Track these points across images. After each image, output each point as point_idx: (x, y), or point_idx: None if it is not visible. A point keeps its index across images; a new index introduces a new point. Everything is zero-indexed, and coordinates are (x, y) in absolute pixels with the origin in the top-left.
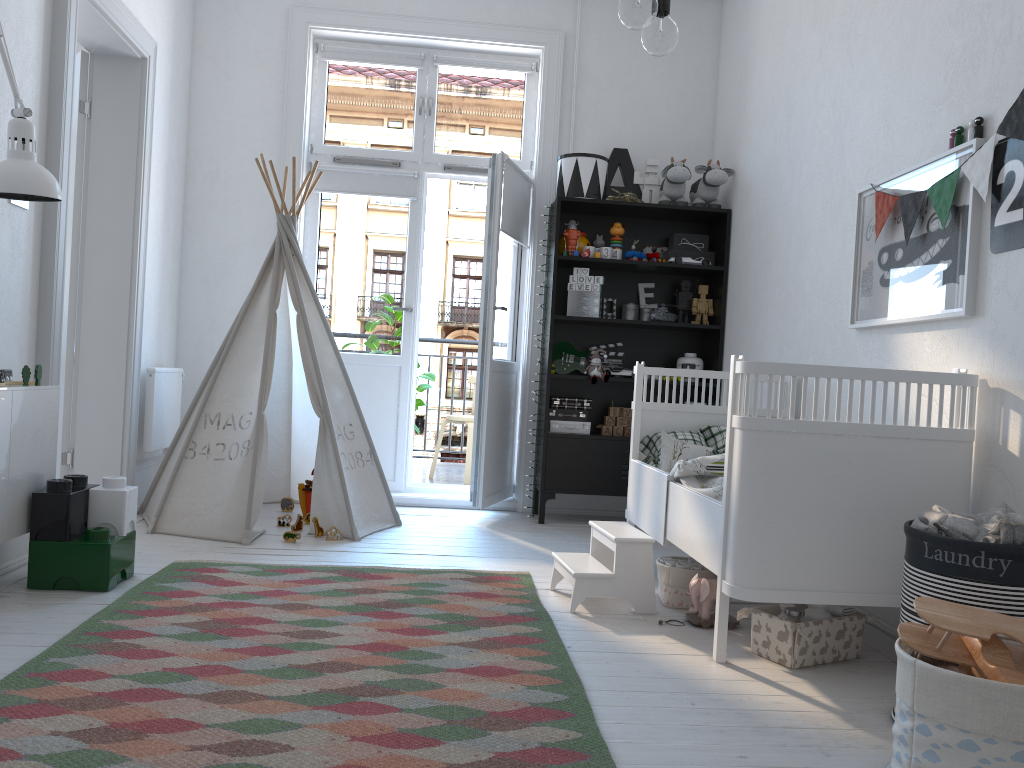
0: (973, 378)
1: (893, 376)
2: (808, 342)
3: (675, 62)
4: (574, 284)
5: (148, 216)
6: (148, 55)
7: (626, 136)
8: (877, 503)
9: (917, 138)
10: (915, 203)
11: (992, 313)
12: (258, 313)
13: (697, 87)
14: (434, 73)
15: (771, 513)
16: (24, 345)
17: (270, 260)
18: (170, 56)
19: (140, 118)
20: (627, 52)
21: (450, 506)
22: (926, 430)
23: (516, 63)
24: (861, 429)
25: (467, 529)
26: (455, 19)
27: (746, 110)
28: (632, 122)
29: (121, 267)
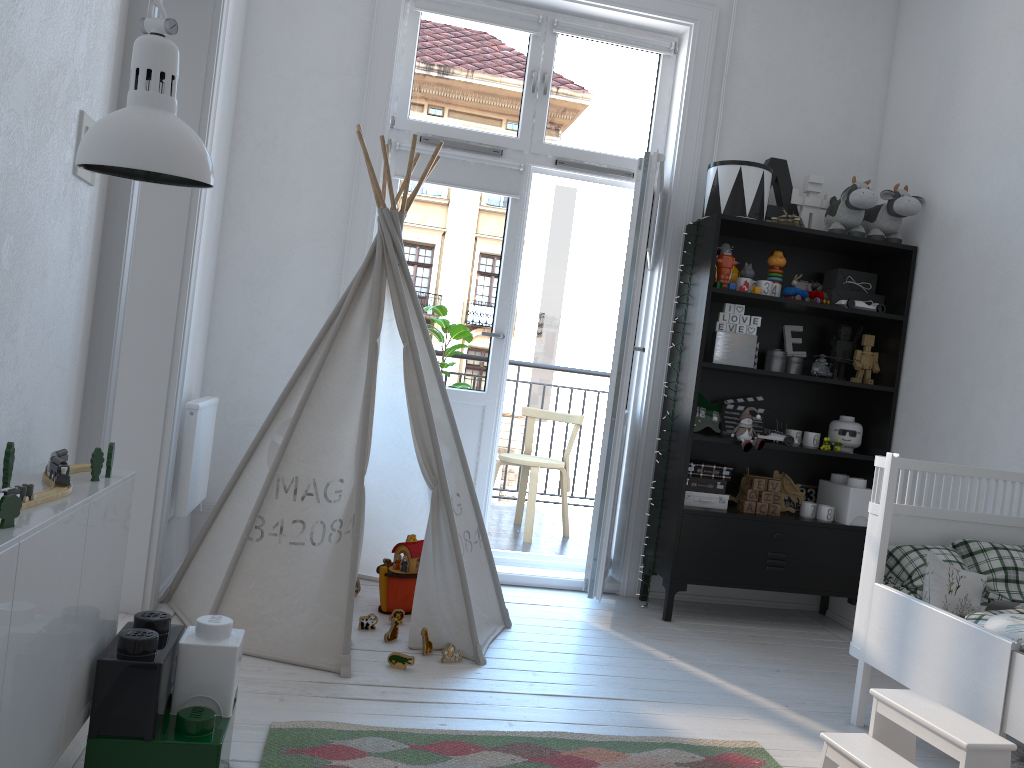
0: None
1: None
2: None
3: (842, 59)
4: (725, 324)
5: (206, 196)
6: None
7: (779, 144)
8: None
9: None
10: None
11: None
12: (349, 340)
13: (864, 92)
14: (552, 42)
15: None
16: (70, 398)
17: (366, 269)
18: None
19: (208, 60)
20: (788, 41)
21: (538, 585)
22: None
23: (652, 40)
24: None
25: (594, 634)
26: None
27: (953, 127)
28: (787, 127)
29: (168, 265)
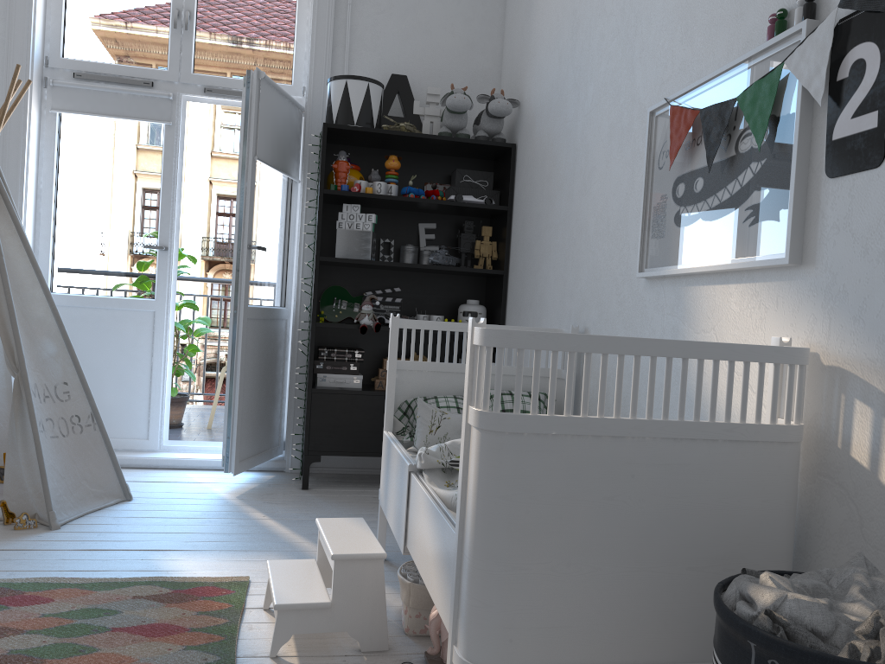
0: (804, 353)
1: (696, 351)
2: (592, 292)
3: None
4: (344, 222)
5: None
6: None
7: (407, 63)
8: (672, 534)
9: (723, 35)
10: (721, 116)
11: (828, 261)
12: None
13: (484, 13)
14: None
15: (520, 555)
16: None
17: None
18: None
19: None
20: None
21: (209, 467)
22: (740, 428)
23: None
24: (650, 428)
25: (211, 502)
26: None
27: (532, 34)
28: (413, 48)
29: None
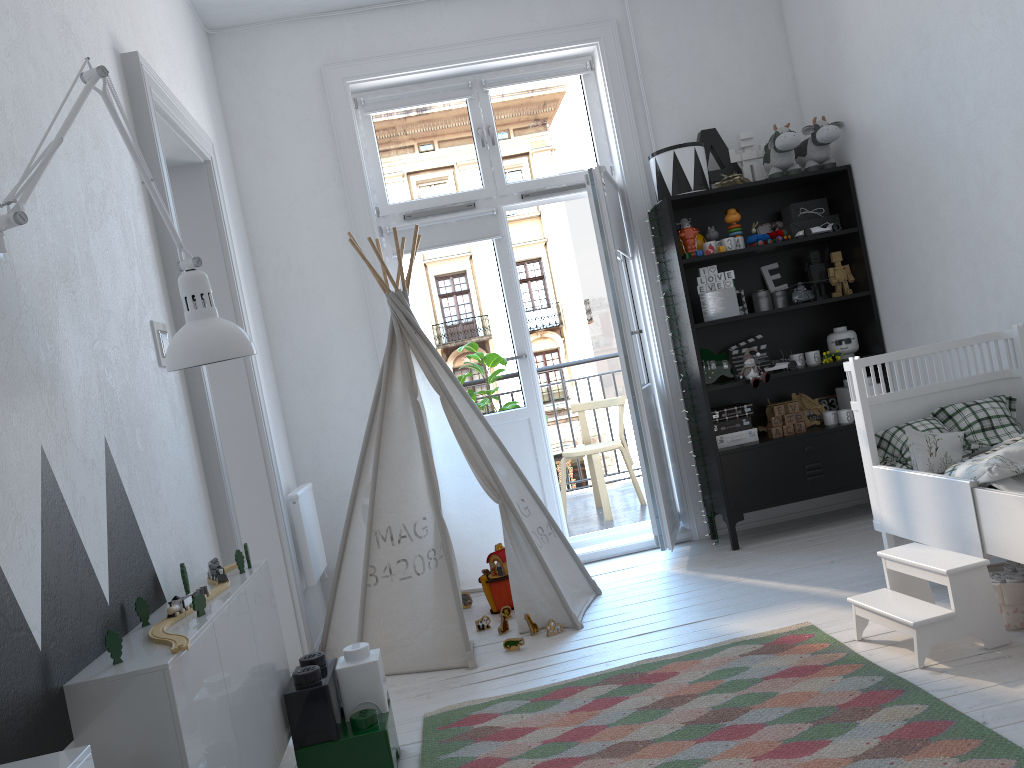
0: None
1: None
2: None
3: (737, 23)
4: (704, 286)
5: (250, 331)
6: (210, 157)
7: (706, 115)
8: None
9: None
10: None
11: None
12: (396, 406)
13: (767, 44)
14: (486, 99)
15: None
16: (206, 521)
17: (391, 345)
18: (217, 151)
19: (219, 227)
20: (685, 26)
21: (622, 553)
22: None
23: (569, 67)
24: None
25: (672, 579)
26: (498, 36)
27: (845, 55)
28: (708, 98)
29: (240, 395)
